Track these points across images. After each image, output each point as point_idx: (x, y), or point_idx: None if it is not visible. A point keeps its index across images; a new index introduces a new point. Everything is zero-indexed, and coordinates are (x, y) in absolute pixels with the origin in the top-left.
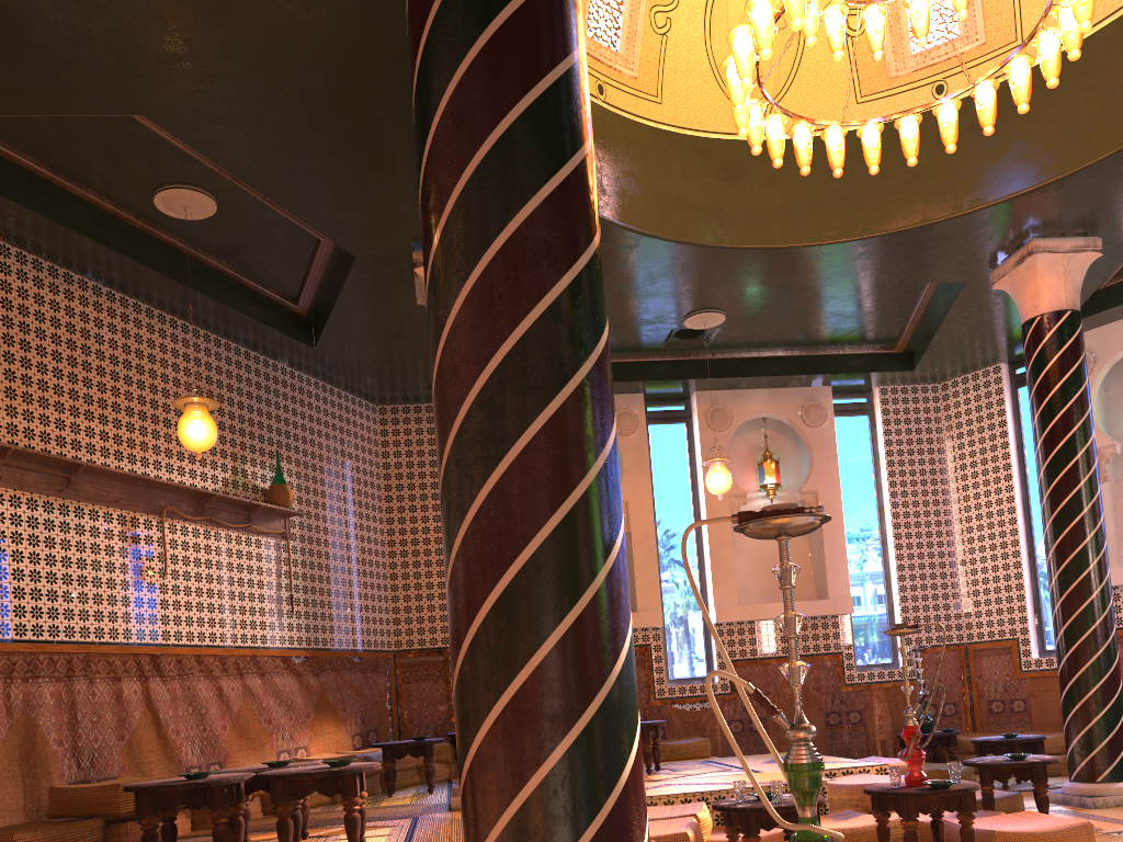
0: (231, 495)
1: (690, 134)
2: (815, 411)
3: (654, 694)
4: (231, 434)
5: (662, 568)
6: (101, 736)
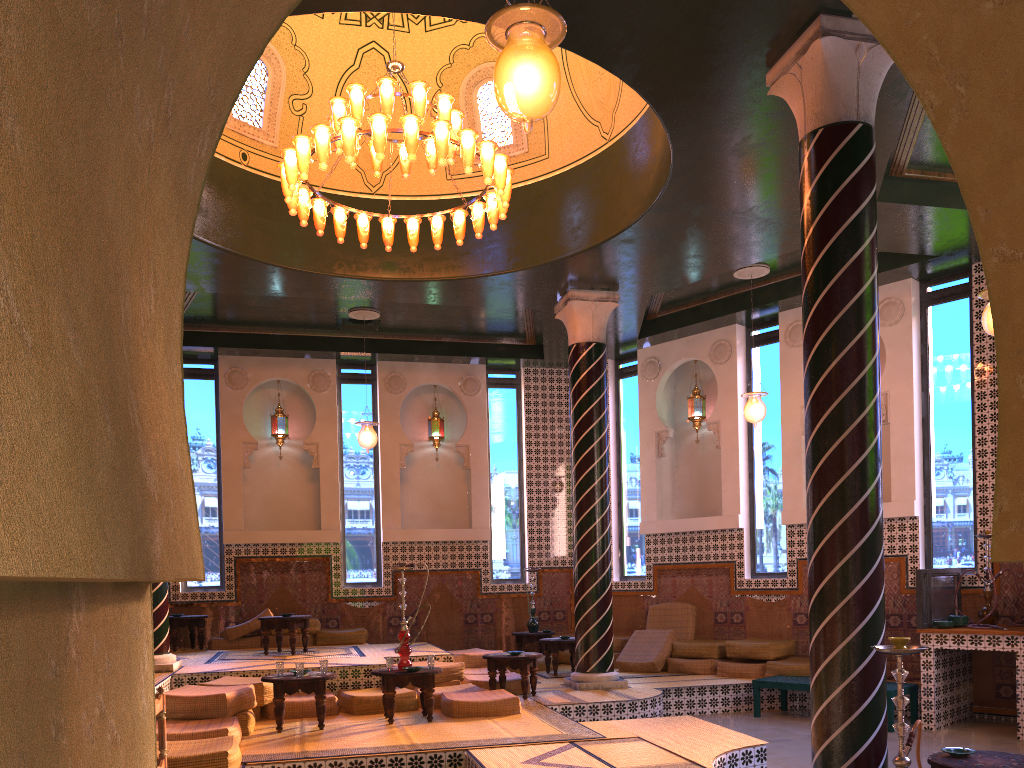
0: None
1: (321, 190)
2: (471, 383)
3: (332, 594)
4: None
5: (346, 497)
6: None
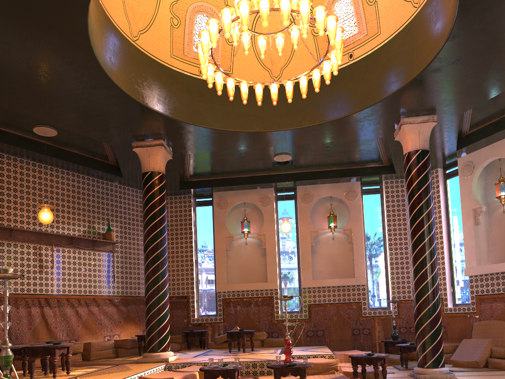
0: (87, 236)
1: None
2: (351, 193)
3: (274, 318)
4: (88, 213)
5: (281, 263)
6: (21, 328)
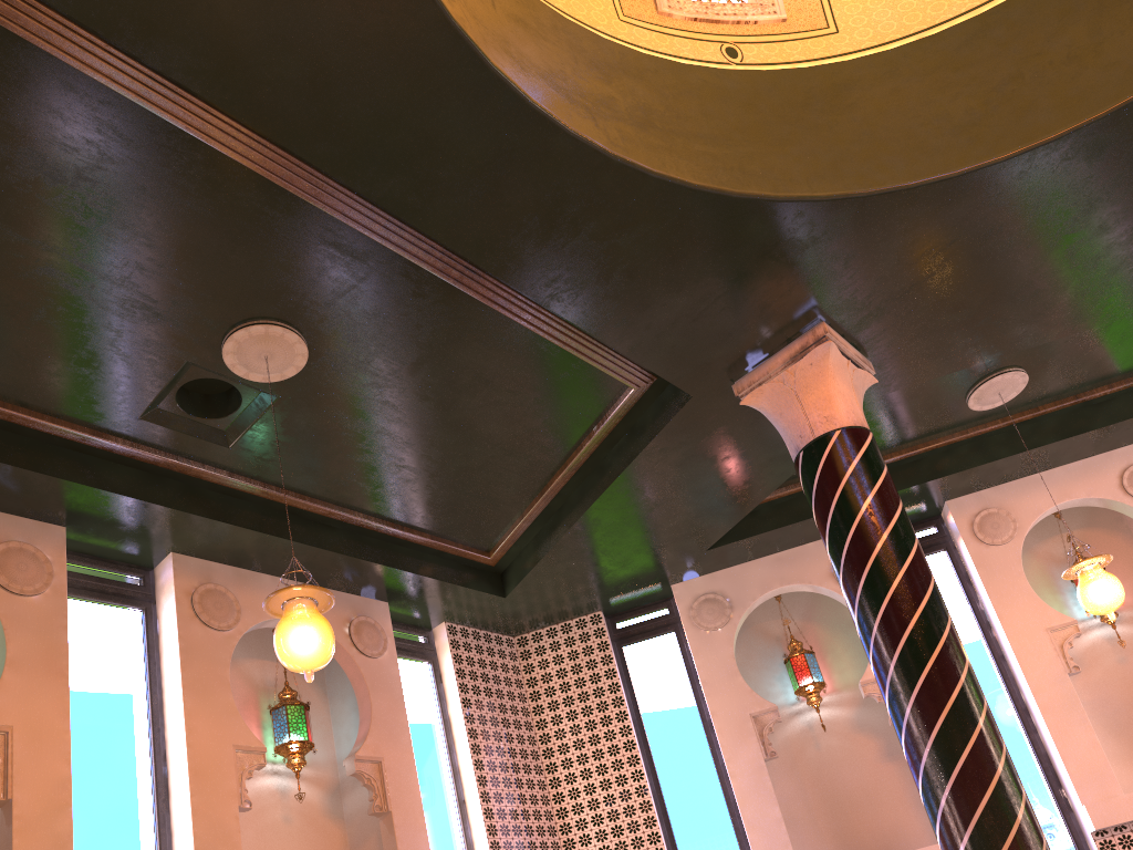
0: None
1: None
2: (370, 632)
3: None
4: None
5: None
6: None
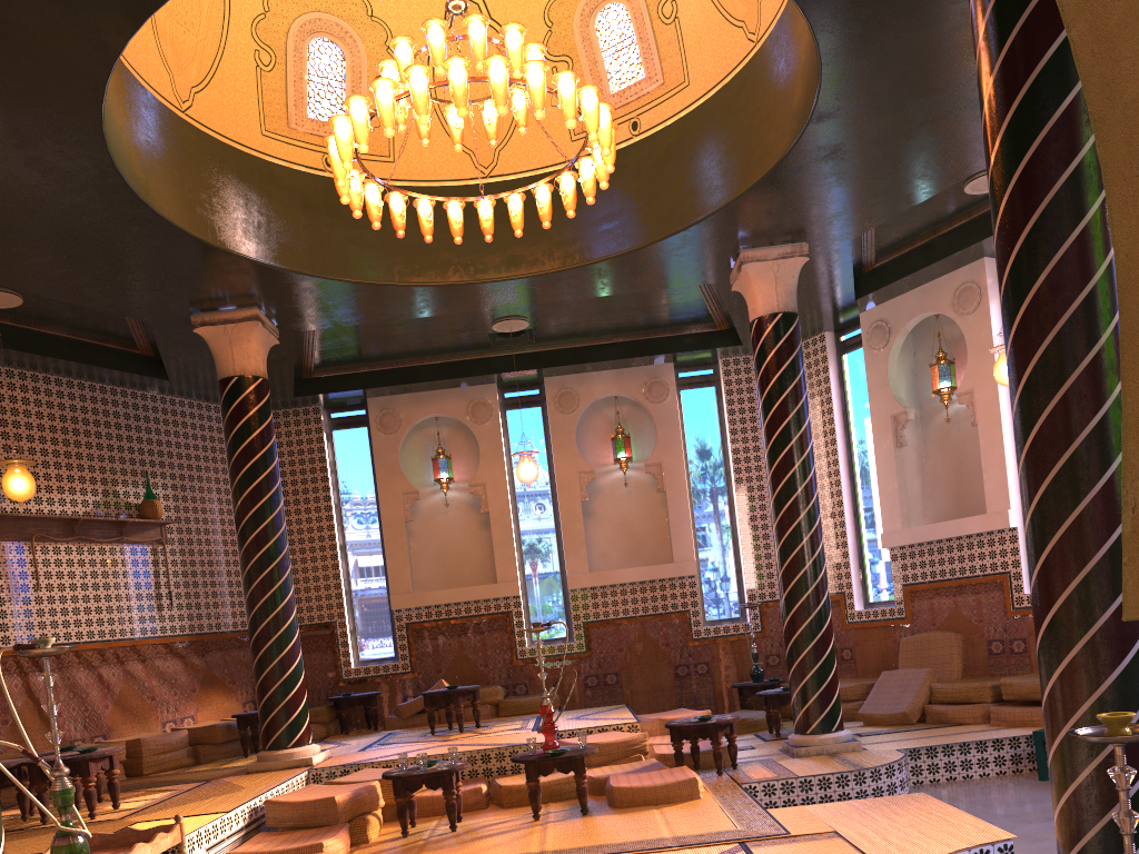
0: (104, 514)
1: (424, 185)
2: (657, 388)
3: (516, 655)
4: (101, 462)
5: (524, 541)
6: None
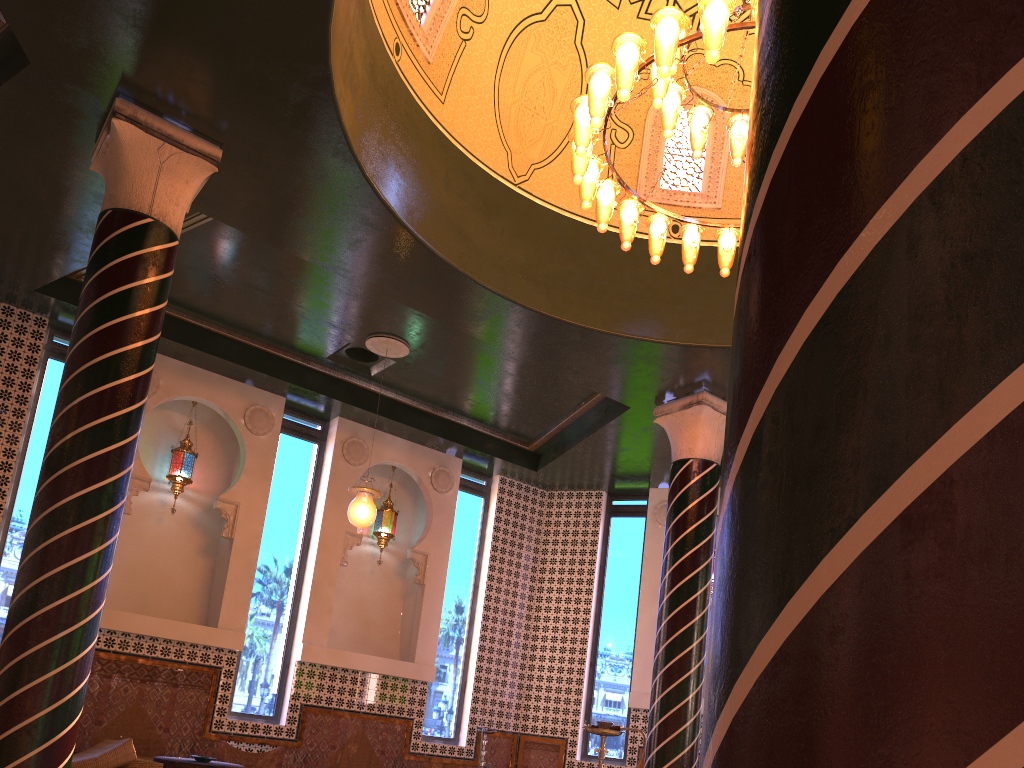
0: None
1: (460, 150)
2: (444, 477)
3: (210, 725)
4: None
5: (256, 587)
6: None
